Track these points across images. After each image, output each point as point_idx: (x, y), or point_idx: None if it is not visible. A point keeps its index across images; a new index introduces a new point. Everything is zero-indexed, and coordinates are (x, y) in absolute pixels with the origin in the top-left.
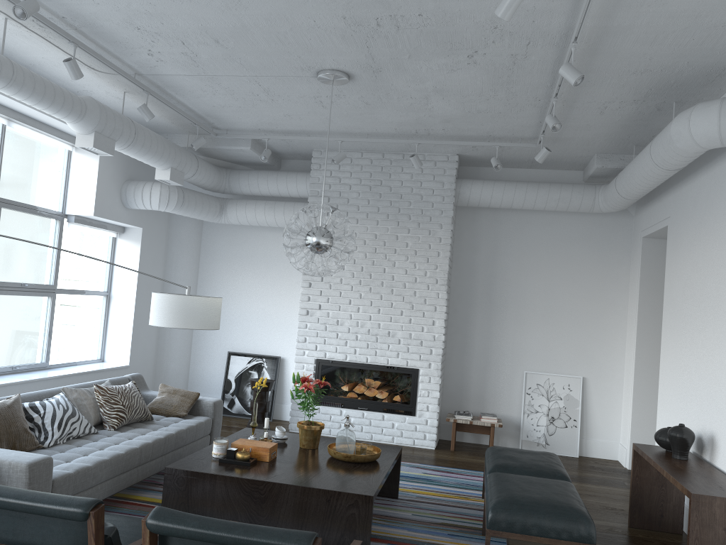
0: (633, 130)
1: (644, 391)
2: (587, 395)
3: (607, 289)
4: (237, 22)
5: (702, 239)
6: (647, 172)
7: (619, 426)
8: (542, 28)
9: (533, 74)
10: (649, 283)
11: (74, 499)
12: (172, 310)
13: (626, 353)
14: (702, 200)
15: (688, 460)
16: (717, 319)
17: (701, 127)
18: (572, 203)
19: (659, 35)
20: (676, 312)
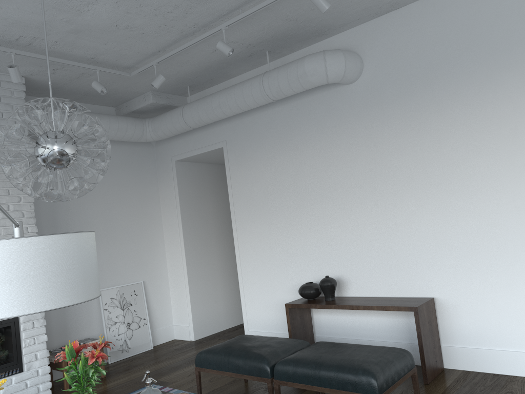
0: (208, 71)
1: (194, 277)
2: (147, 295)
3: (147, 206)
4: None
5: (286, 151)
6: (248, 102)
7: (171, 312)
8: None
9: None
10: (184, 195)
11: None
12: (61, 269)
13: (167, 254)
14: (281, 124)
15: (335, 299)
16: (325, 201)
17: (334, 66)
18: (128, 133)
19: None
20: (256, 207)
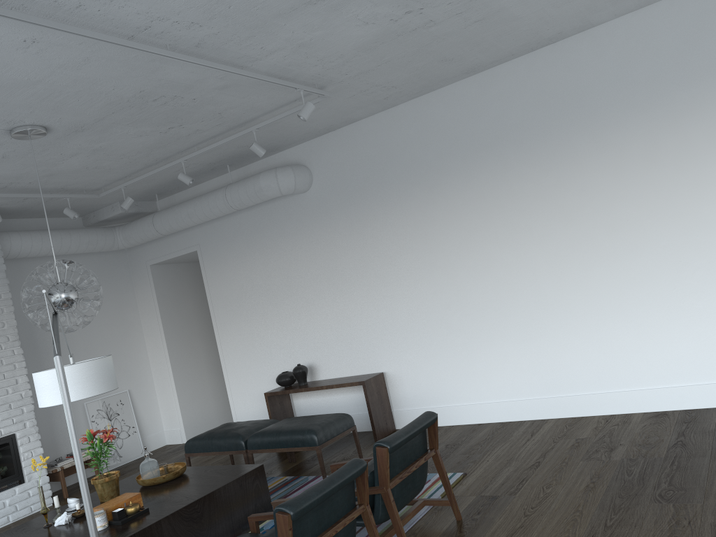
0: (175, 183)
1: (181, 380)
2: (134, 403)
3: (124, 313)
4: (40, 77)
5: (256, 253)
6: (215, 212)
7: (160, 418)
8: (241, 117)
9: (185, 143)
10: (163, 299)
11: (350, 464)
12: (100, 375)
13: (150, 359)
14: (248, 228)
15: (308, 383)
16: (293, 297)
17: (285, 182)
18: (99, 244)
19: (282, 128)
20: (234, 306)
